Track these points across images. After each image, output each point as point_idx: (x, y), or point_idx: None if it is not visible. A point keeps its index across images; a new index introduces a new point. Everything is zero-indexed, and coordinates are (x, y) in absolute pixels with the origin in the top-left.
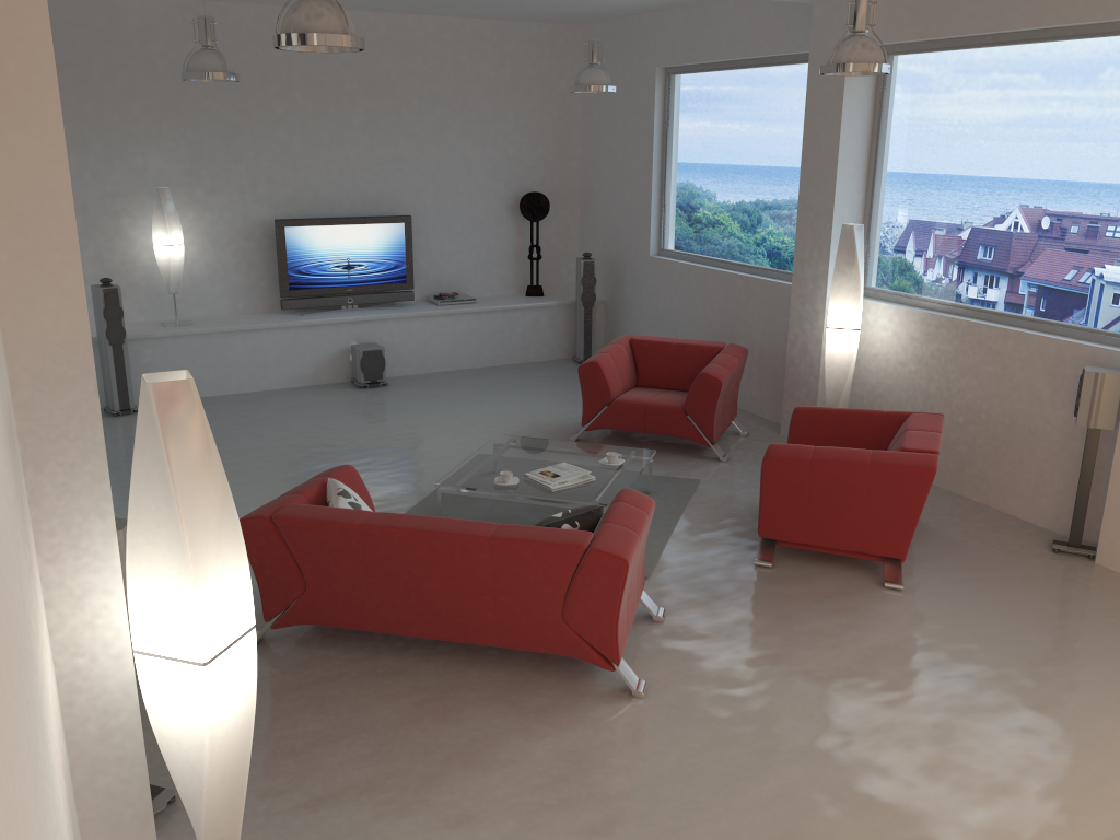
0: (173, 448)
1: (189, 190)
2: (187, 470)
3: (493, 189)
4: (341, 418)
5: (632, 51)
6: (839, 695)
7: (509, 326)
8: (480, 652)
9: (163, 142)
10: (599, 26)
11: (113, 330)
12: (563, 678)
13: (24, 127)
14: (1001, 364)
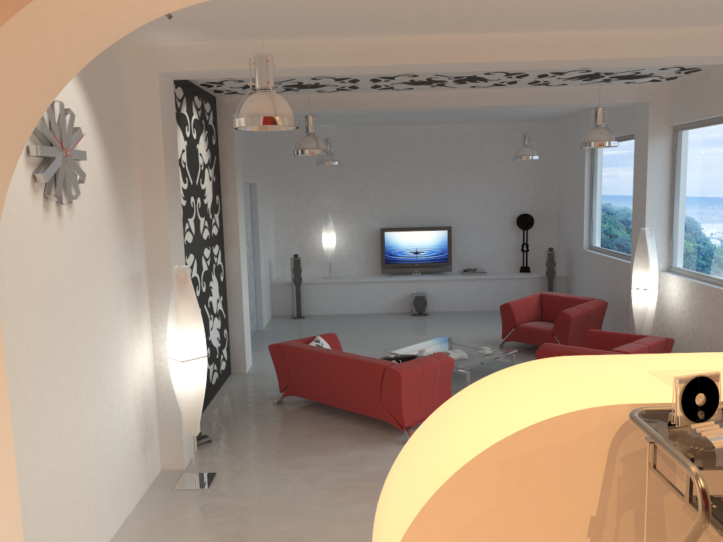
0: (178, 288)
1: (342, 214)
2: (182, 296)
3: (502, 212)
4: (391, 327)
5: (576, 134)
6: None
7: (503, 288)
8: (361, 419)
9: (332, 192)
10: (565, 121)
11: (296, 278)
12: (387, 434)
13: (155, 190)
14: (722, 312)
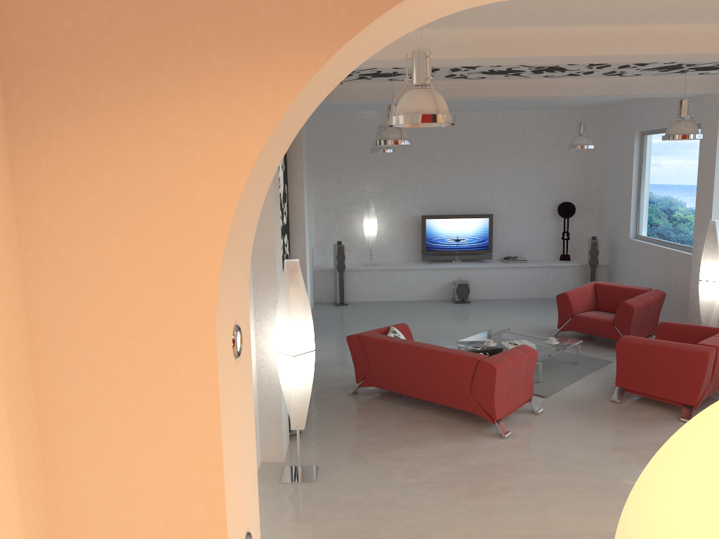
0: (289, 283)
1: (383, 201)
2: (293, 290)
3: (543, 200)
4: (438, 315)
5: (624, 123)
6: (608, 455)
7: (545, 276)
8: (443, 411)
9: (373, 179)
10: (609, 109)
11: (339, 265)
12: (474, 426)
13: None
14: None
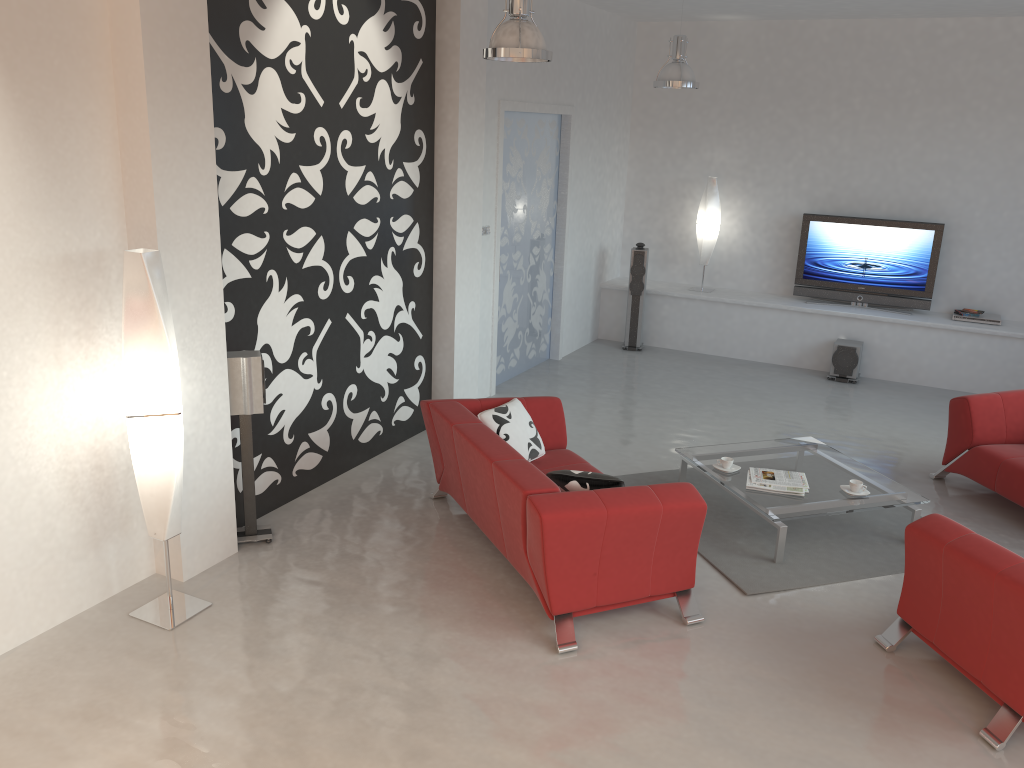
0: (127, 290)
1: (742, 182)
2: (133, 304)
3: None
4: (765, 395)
5: None
6: (706, 759)
7: None
8: None
9: (729, 140)
10: None
11: (634, 283)
12: (541, 612)
13: (134, 109)
14: None
